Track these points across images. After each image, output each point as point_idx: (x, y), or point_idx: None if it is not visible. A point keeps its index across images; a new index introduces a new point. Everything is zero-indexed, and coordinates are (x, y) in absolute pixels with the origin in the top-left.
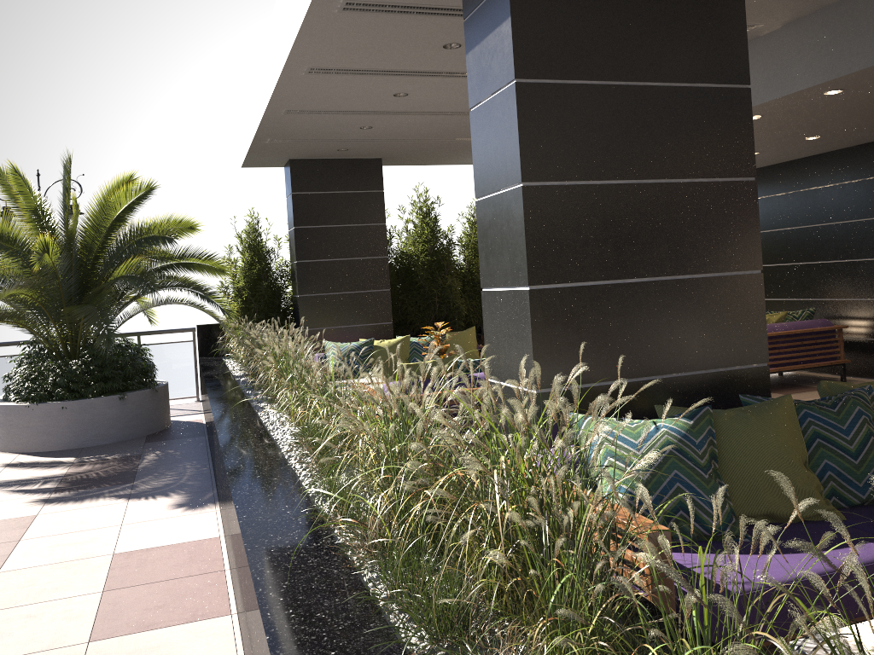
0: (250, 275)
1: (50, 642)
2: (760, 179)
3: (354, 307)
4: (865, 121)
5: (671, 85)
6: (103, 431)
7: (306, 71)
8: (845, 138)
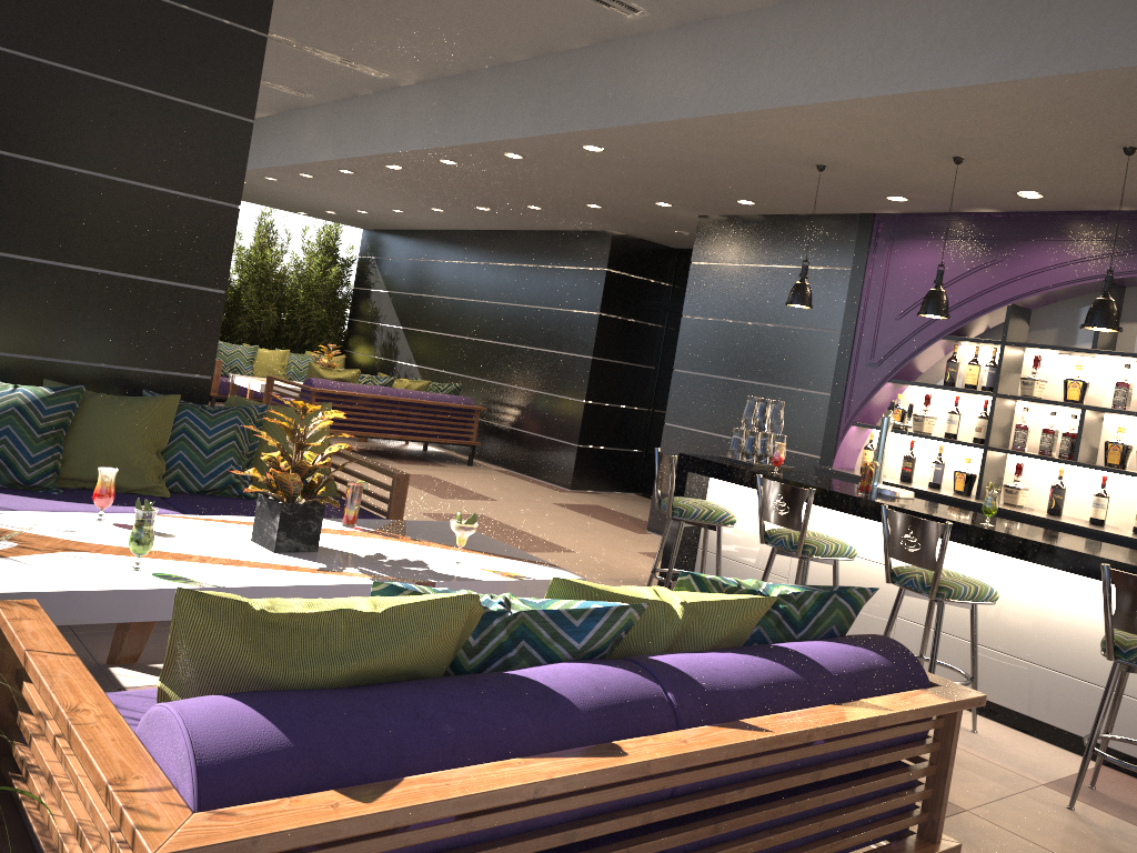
0: None
1: None
2: (462, 242)
3: None
4: (518, 204)
5: (165, 97)
6: None
7: None
8: (519, 218)
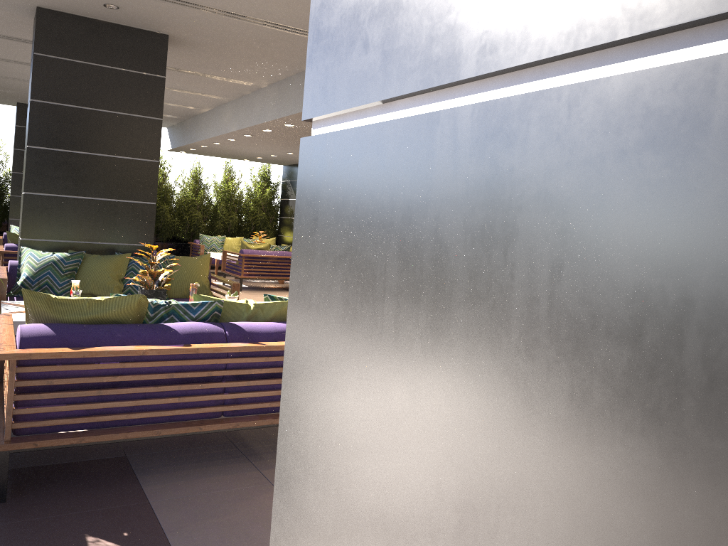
0: None
1: None
2: None
3: None
4: None
5: (118, 113)
6: None
7: None
8: None
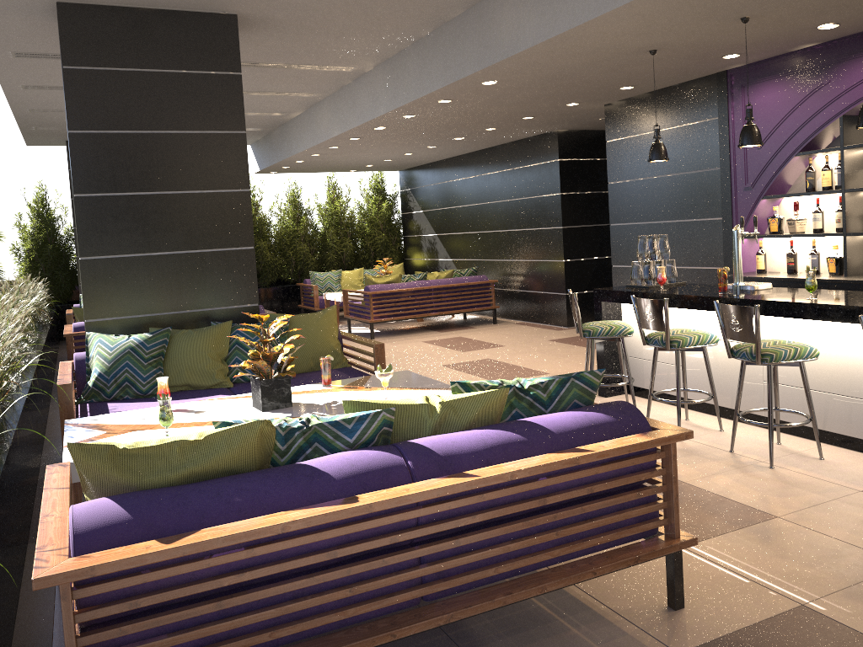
0: (37, 239)
1: None
2: (461, 164)
3: None
4: (478, 130)
5: (186, 132)
6: None
7: (22, 87)
8: (488, 138)
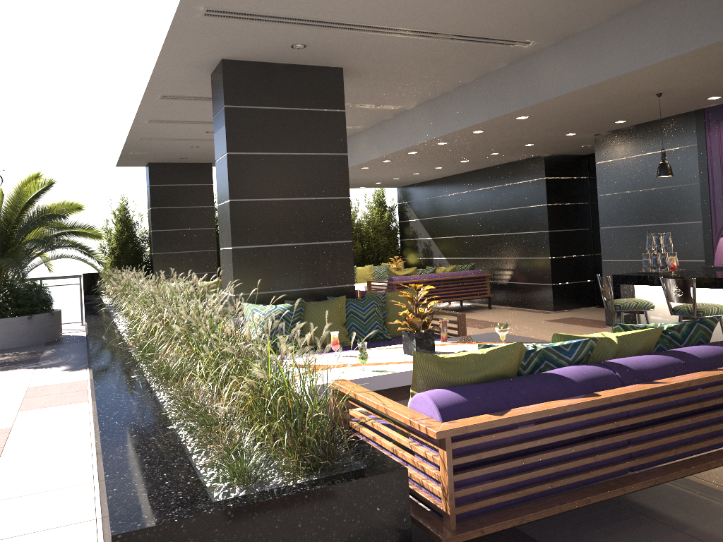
0: (120, 240)
1: None
2: (455, 182)
3: (191, 261)
4: (484, 154)
5: (306, 154)
6: (17, 339)
7: (148, 121)
8: (486, 161)
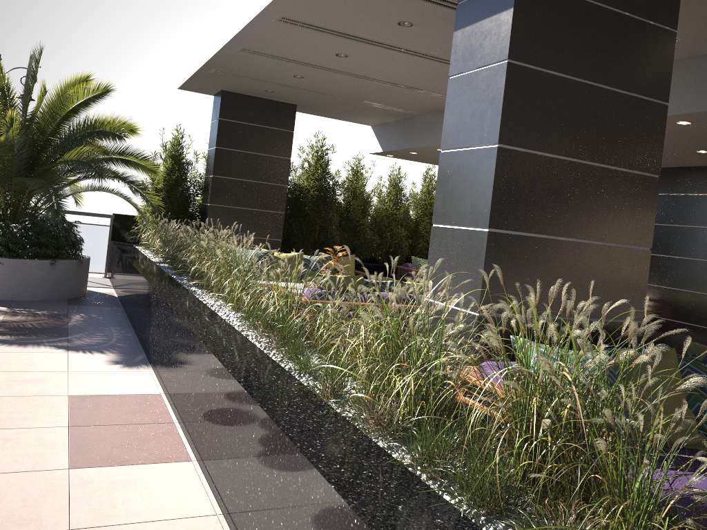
0: (169, 180)
1: (33, 464)
2: None
3: (253, 222)
4: (687, 150)
5: (615, 90)
6: (32, 289)
7: (278, 18)
8: (664, 160)
